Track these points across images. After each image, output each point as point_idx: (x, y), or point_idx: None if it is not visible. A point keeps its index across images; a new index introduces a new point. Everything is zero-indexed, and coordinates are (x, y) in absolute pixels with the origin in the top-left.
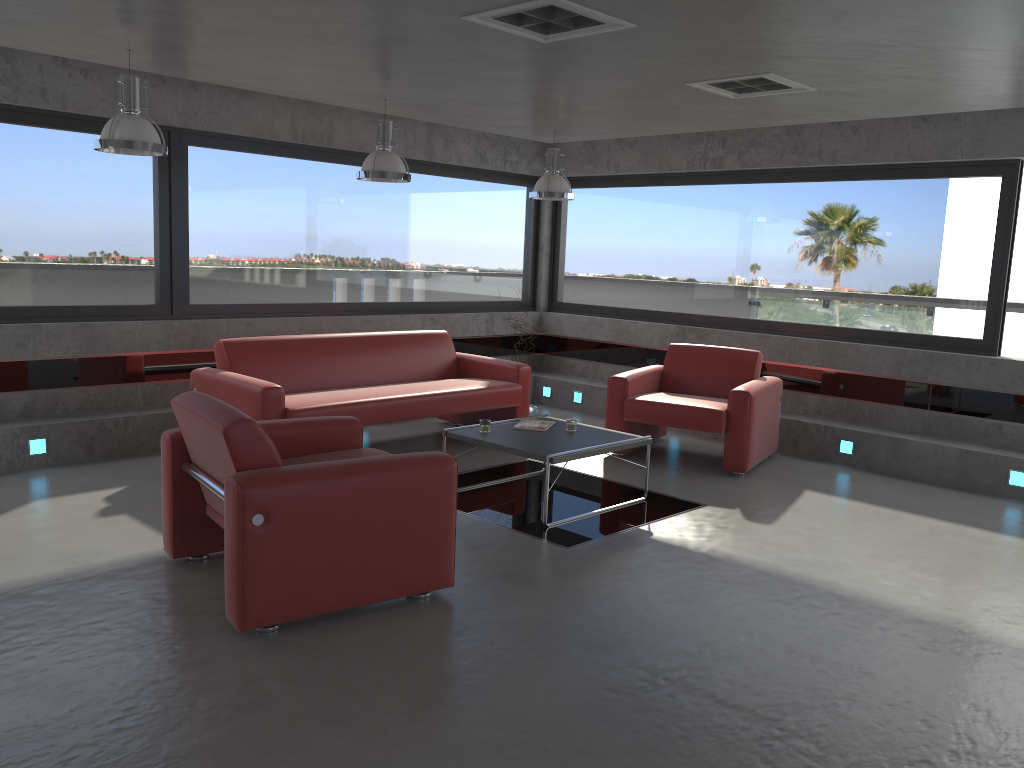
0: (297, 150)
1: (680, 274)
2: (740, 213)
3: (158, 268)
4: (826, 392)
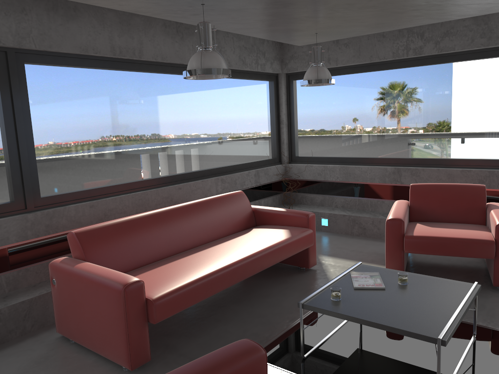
0: (116, 63)
1: (389, 131)
2: (435, 85)
3: (9, 171)
4: None
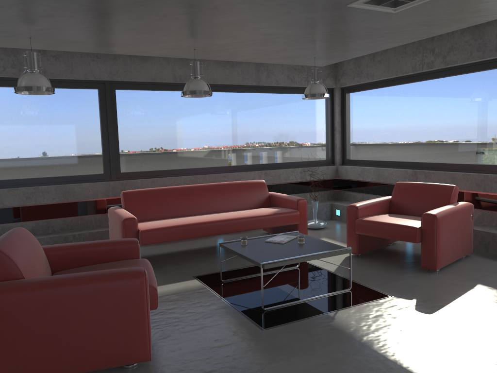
0: (178, 86)
1: (414, 138)
2: (448, 95)
3: (102, 154)
4: None
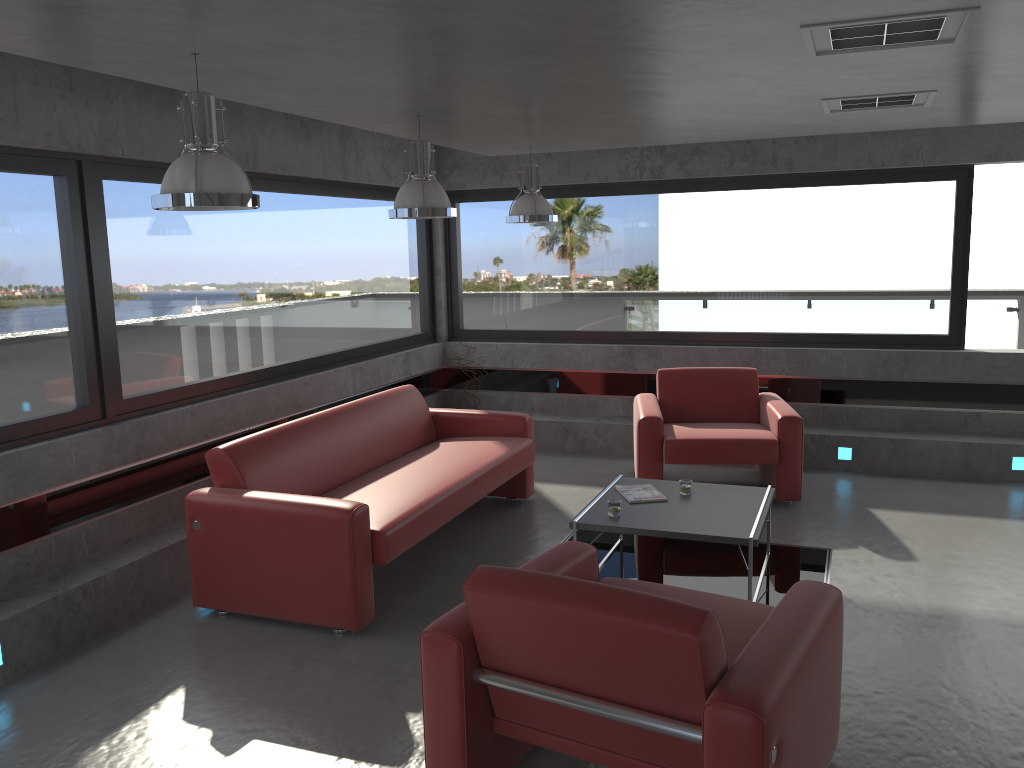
0: None
1: (613, 290)
2: (679, 223)
3: (81, 356)
4: (799, 399)
